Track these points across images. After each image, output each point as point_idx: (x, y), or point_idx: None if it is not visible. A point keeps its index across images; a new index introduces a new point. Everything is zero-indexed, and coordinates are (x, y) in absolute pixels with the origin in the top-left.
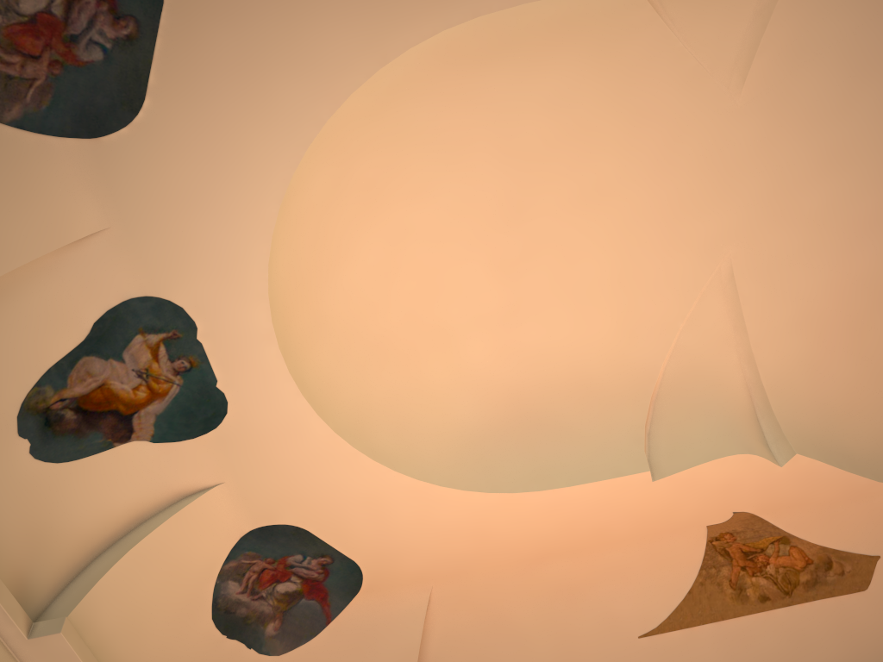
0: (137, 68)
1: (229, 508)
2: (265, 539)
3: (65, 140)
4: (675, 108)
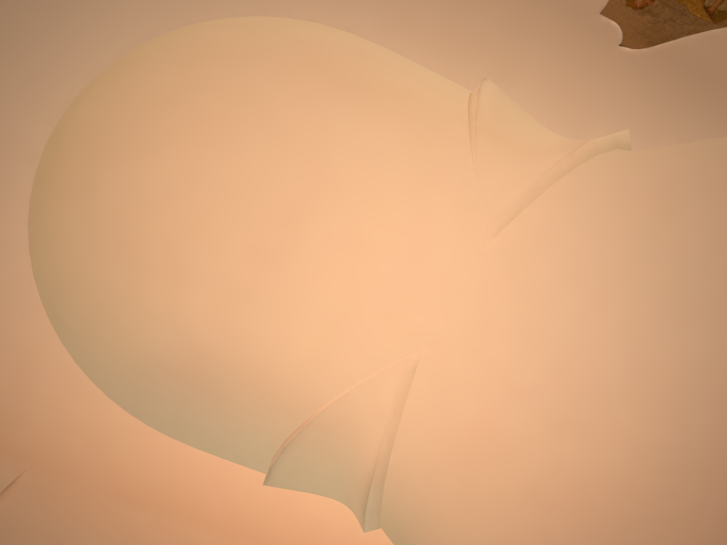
0: None
1: None
2: None
3: None
4: (445, 220)
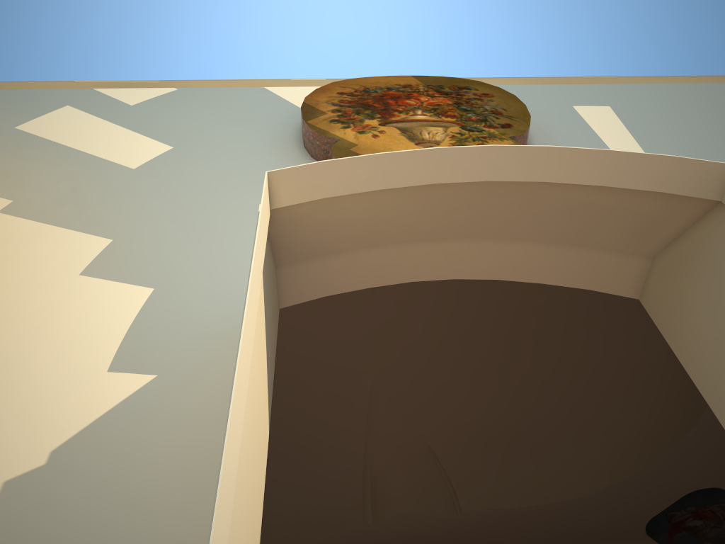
0: (677, 504)
1: None
2: None
3: (724, 489)
4: (408, 381)
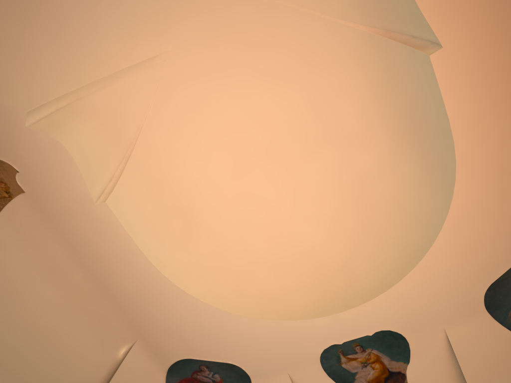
0: (217, 365)
1: (466, 325)
2: (497, 305)
3: None
4: (186, 87)
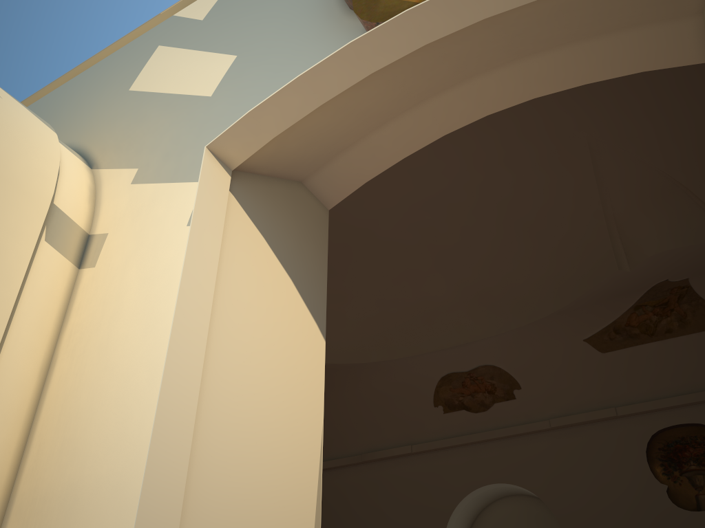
0: None
1: None
2: None
3: None
4: (628, 121)
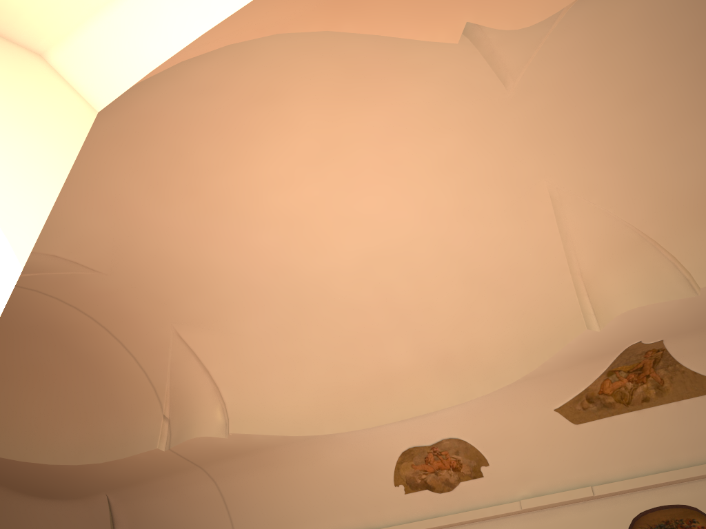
0: None
1: None
2: None
3: None
4: (590, 170)
